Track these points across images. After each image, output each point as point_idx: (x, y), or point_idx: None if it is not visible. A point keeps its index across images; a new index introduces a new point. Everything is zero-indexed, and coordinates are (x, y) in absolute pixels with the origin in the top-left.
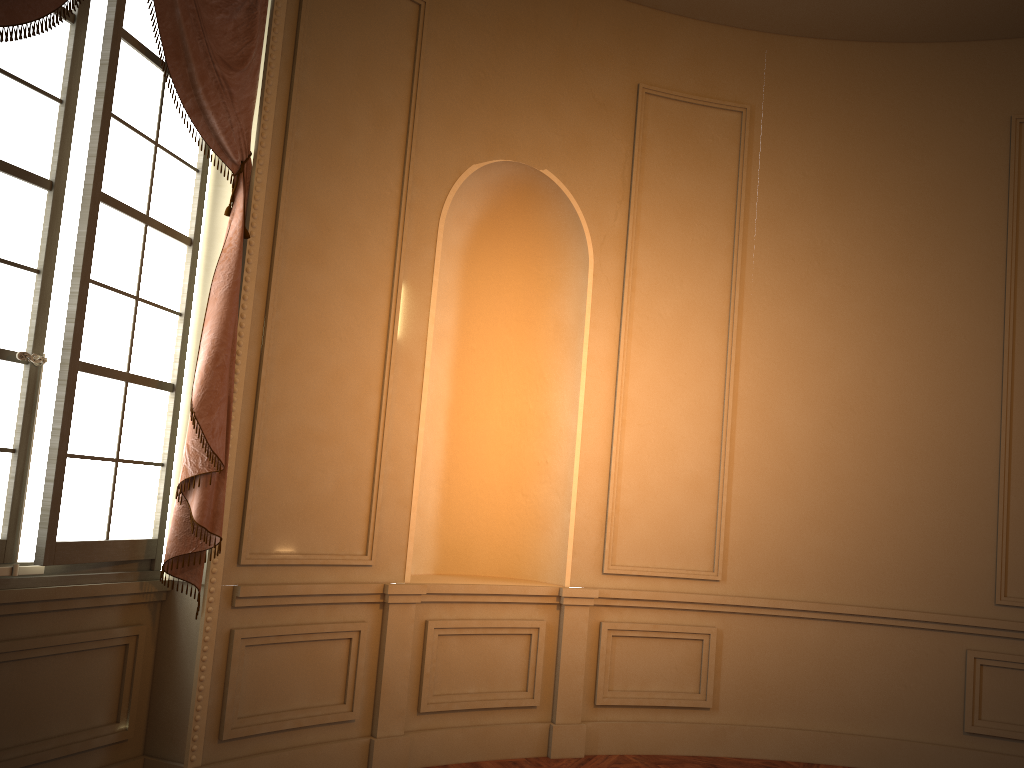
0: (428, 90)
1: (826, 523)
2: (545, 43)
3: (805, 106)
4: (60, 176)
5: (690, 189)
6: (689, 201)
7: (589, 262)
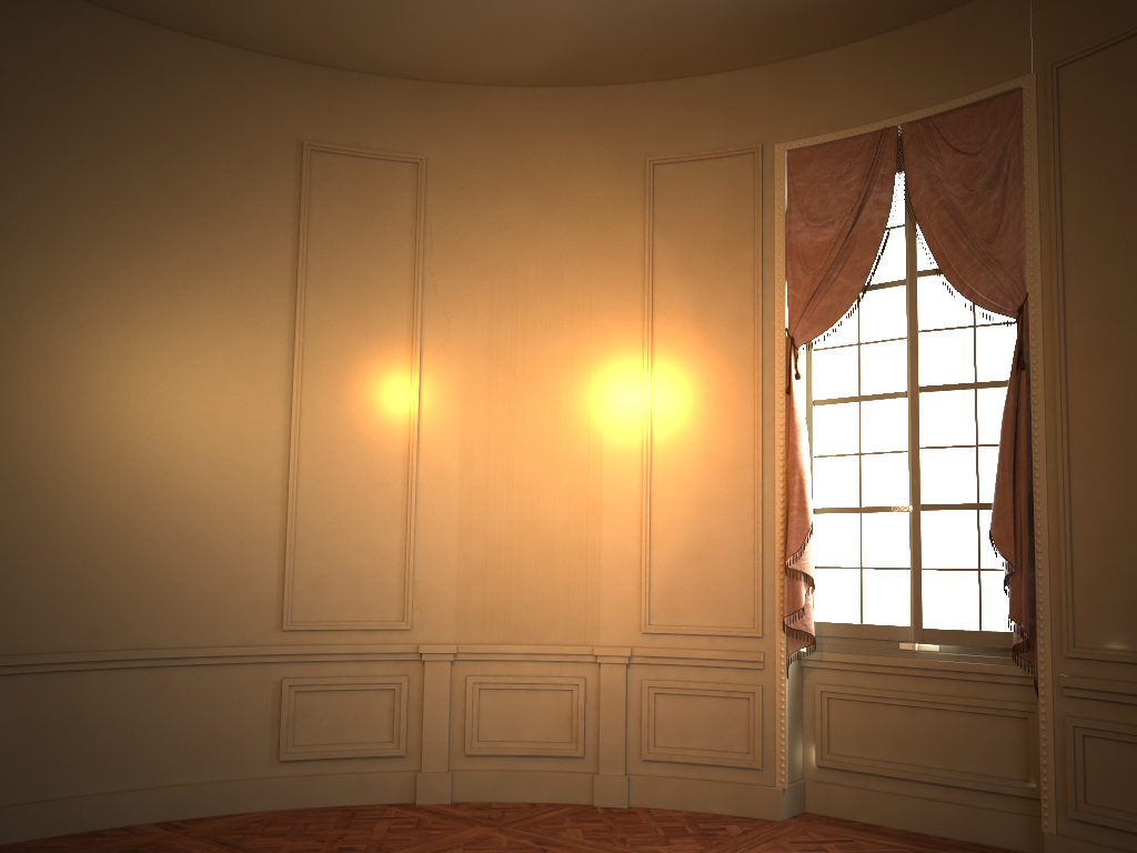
0: None
1: None
2: None
3: None
4: (909, 385)
5: None
6: None
7: None
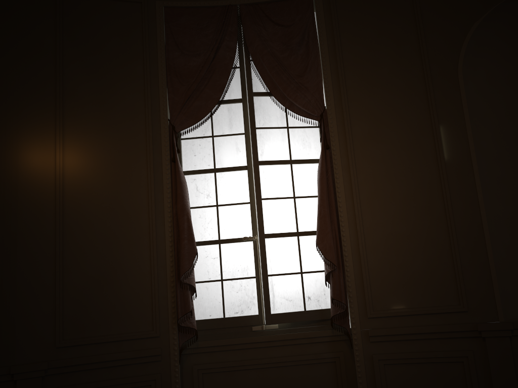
0: (426, 3)
1: None
2: None
3: None
4: (248, 162)
5: None
6: None
7: None
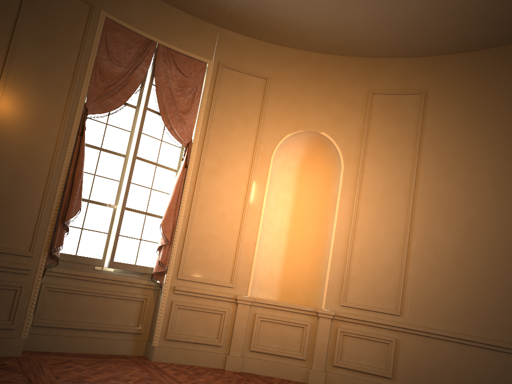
0: (269, 109)
1: (457, 291)
2: (325, 82)
3: (455, 85)
4: (127, 153)
5: (393, 132)
6: (393, 137)
7: (341, 168)
